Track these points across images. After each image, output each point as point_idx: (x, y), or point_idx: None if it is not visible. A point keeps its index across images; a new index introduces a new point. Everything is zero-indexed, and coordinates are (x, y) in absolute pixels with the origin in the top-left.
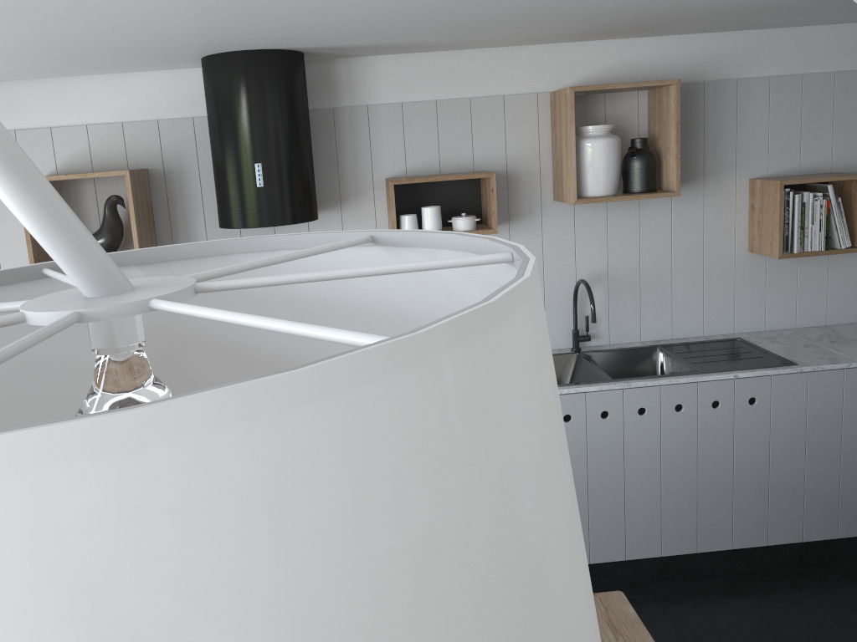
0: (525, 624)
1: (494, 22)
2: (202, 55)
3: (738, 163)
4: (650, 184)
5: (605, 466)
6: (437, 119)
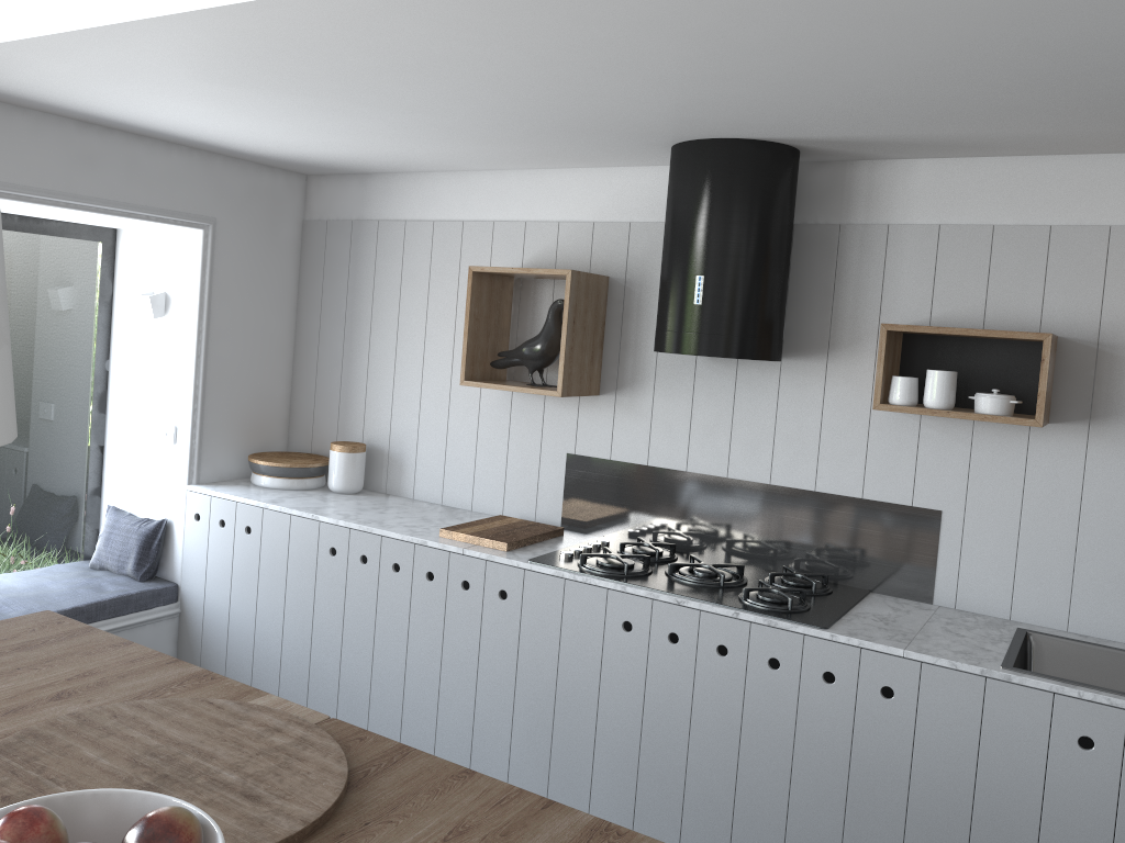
0: None
1: (1029, 100)
2: (667, 144)
3: None
4: None
5: None
6: (991, 253)
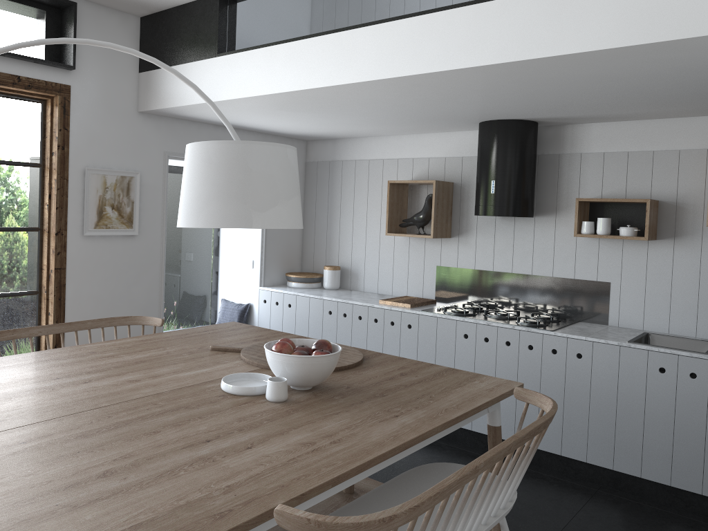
0: (244, 172)
1: (624, 102)
2: (477, 122)
3: None
4: None
5: (690, 414)
6: (627, 164)
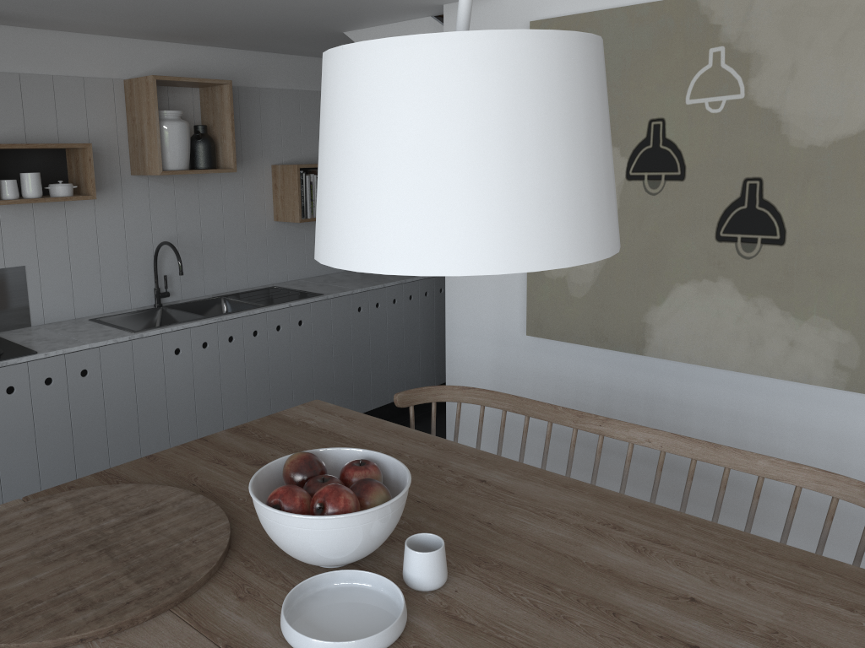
0: None
1: (112, 7)
2: None
3: (264, 152)
4: (213, 162)
5: (208, 387)
6: (21, 92)
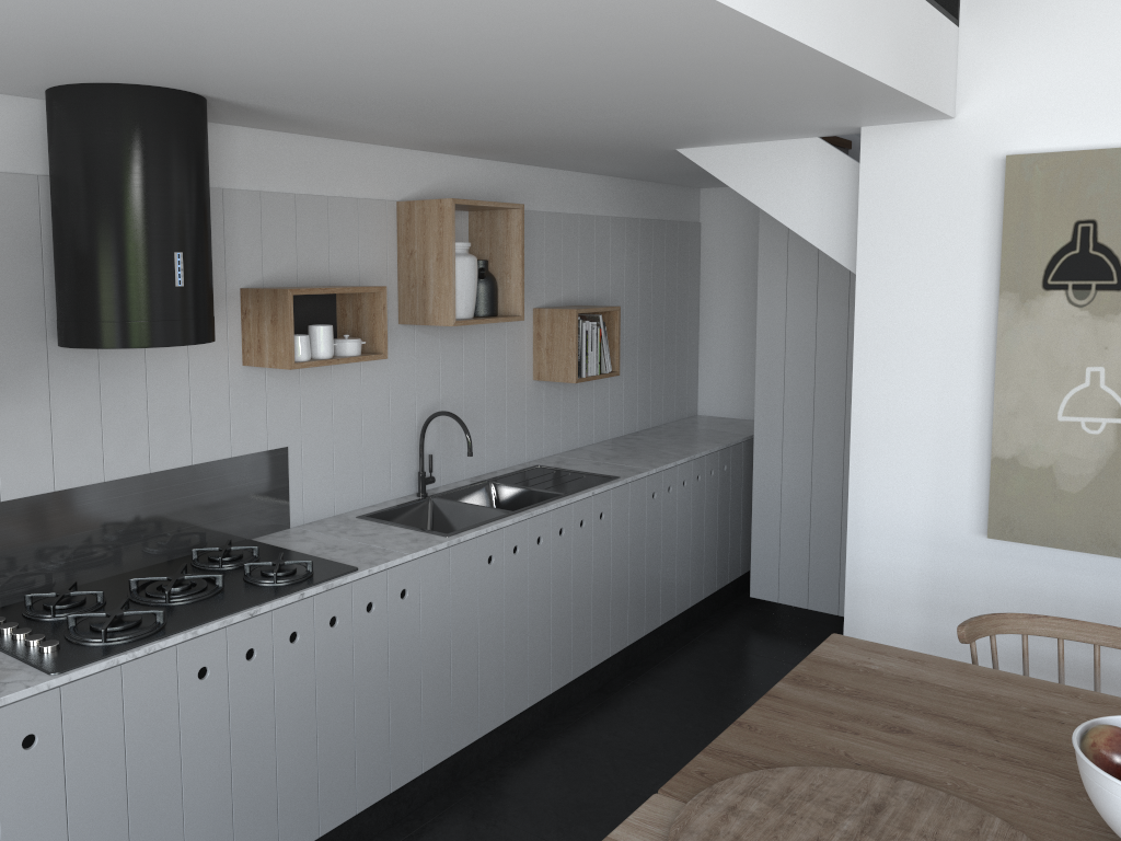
0: None
1: (467, 118)
2: (94, 81)
3: (526, 292)
4: (496, 308)
5: (516, 606)
6: (294, 218)
